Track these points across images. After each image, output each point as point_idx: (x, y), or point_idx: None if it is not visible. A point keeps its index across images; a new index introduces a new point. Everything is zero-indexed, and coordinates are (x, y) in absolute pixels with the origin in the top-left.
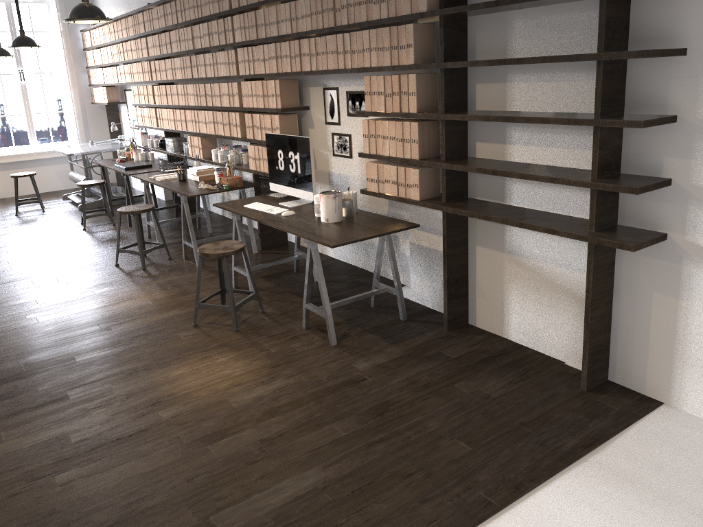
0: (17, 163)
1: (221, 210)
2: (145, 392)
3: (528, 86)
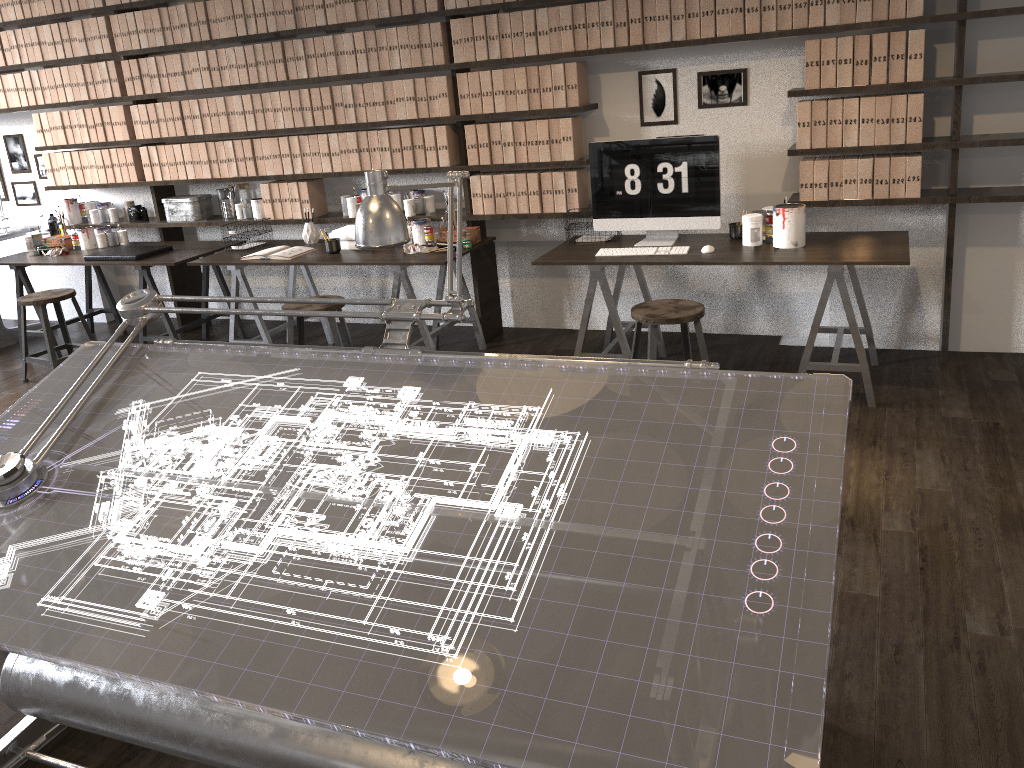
0: None
1: None
2: None
3: None
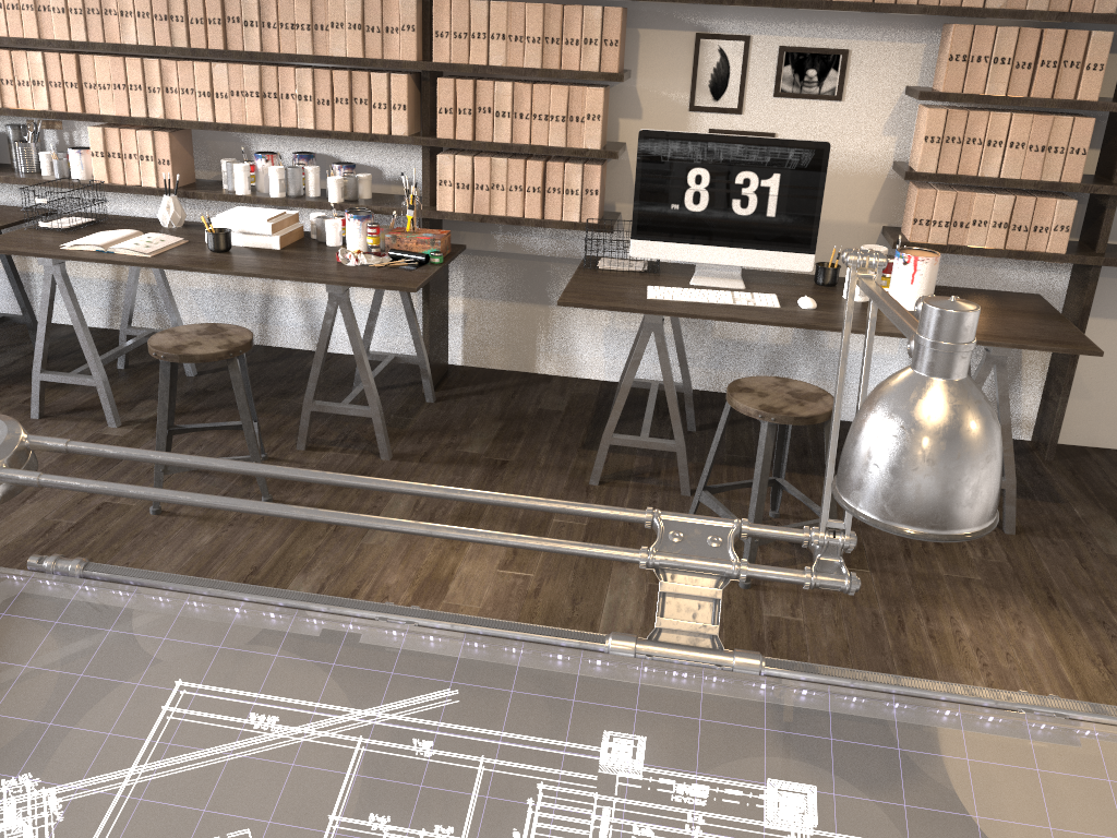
0: None
1: (103, 315)
2: None
3: None
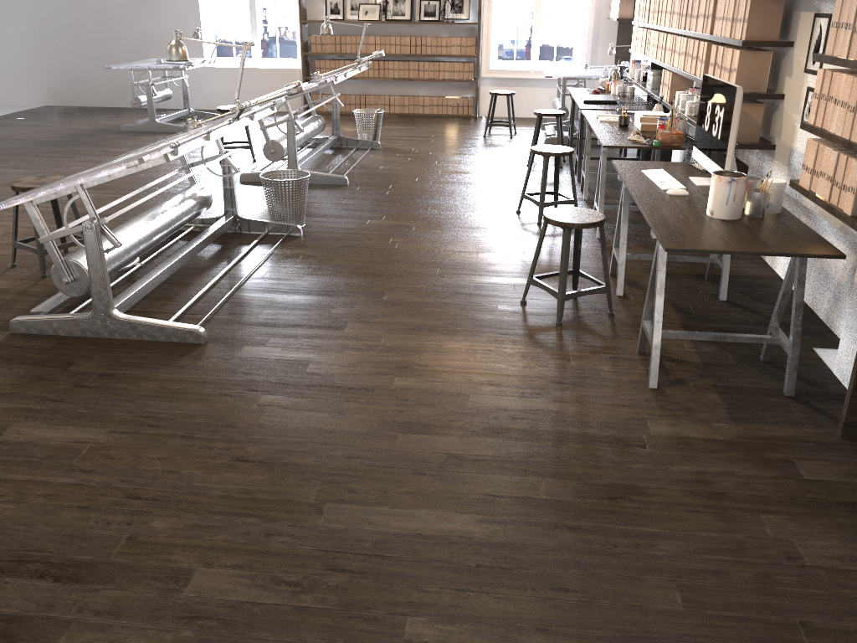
0: (512, 80)
1: None
2: (406, 352)
3: None
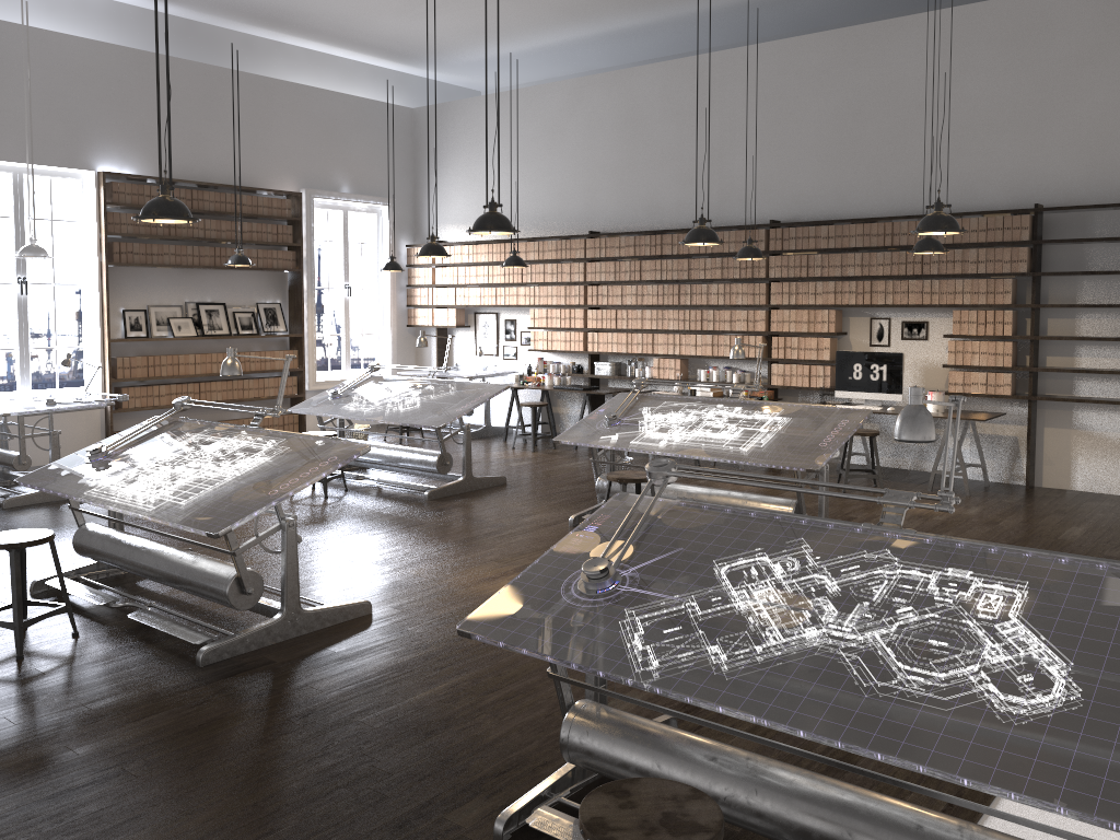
0: None
1: None
2: None
3: (1094, 321)
